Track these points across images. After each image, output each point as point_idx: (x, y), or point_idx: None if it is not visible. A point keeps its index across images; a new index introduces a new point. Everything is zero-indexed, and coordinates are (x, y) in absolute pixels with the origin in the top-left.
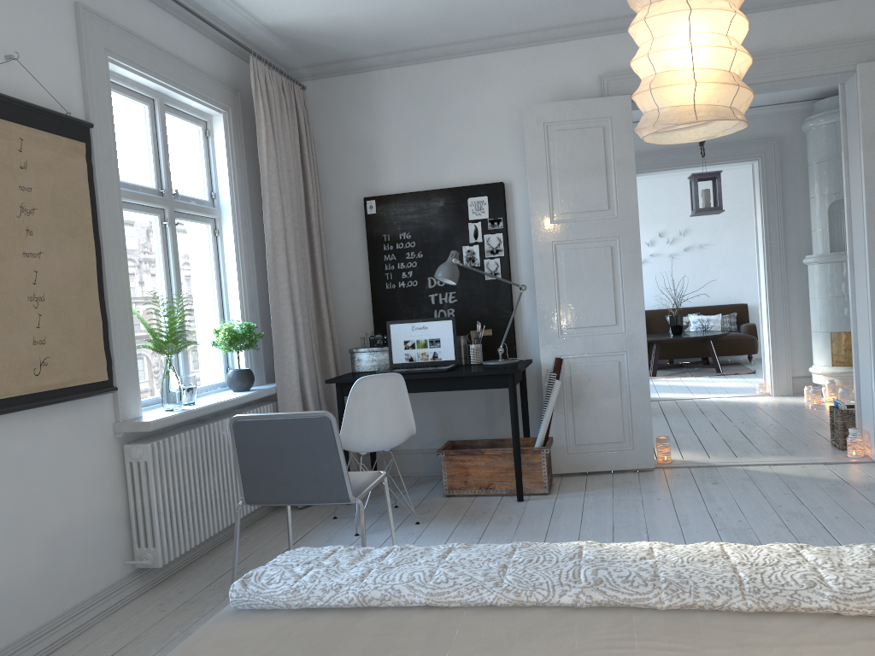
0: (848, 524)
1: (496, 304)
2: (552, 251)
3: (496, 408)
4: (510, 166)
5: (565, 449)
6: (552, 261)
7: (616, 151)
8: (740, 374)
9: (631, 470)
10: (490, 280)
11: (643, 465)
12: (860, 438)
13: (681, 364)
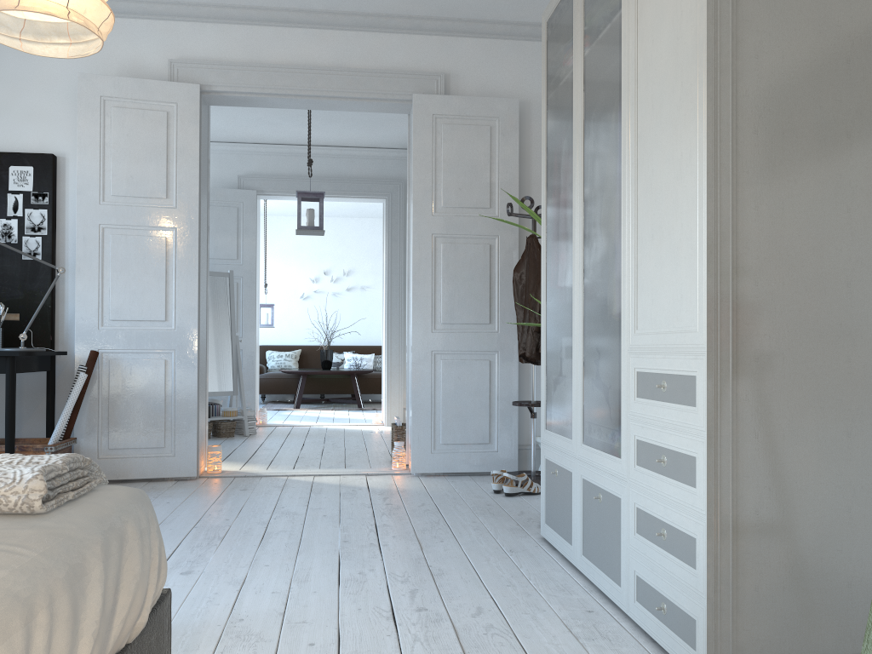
0: (328, 521)
1: (34, 288)
2: (99, 234)
3: (25, 407)
4: (66, 138)
5: (95, 453)
6: (98, 245)
7: (180, 139)
8: (378, 410)
9: (173, 479)
10: (29, 260)
11: (183, 473)
12: (402, 451)
13: (328, 398)
